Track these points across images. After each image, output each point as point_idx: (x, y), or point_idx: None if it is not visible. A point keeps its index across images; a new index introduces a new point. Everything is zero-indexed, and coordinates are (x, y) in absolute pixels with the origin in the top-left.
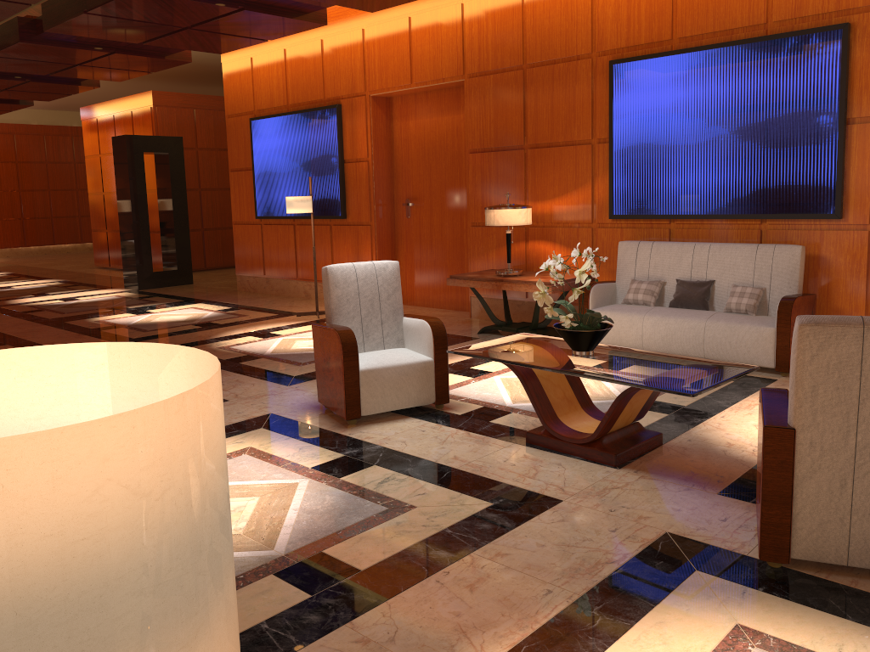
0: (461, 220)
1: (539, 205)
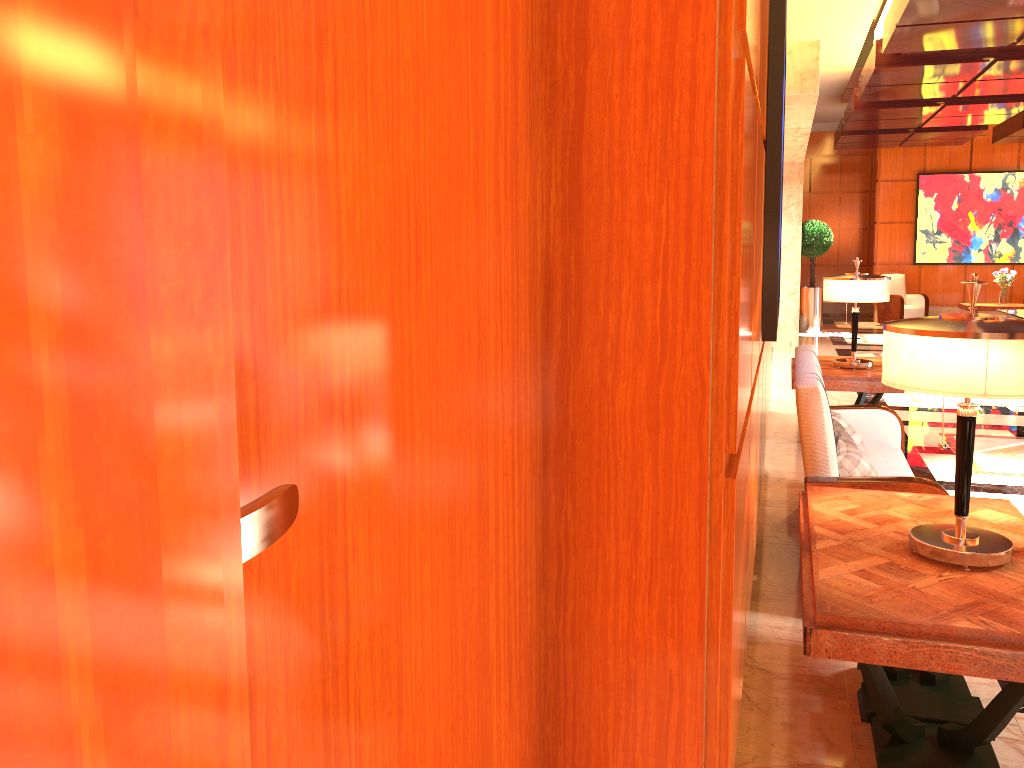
0: (482, 496)
1: (754, 324)
